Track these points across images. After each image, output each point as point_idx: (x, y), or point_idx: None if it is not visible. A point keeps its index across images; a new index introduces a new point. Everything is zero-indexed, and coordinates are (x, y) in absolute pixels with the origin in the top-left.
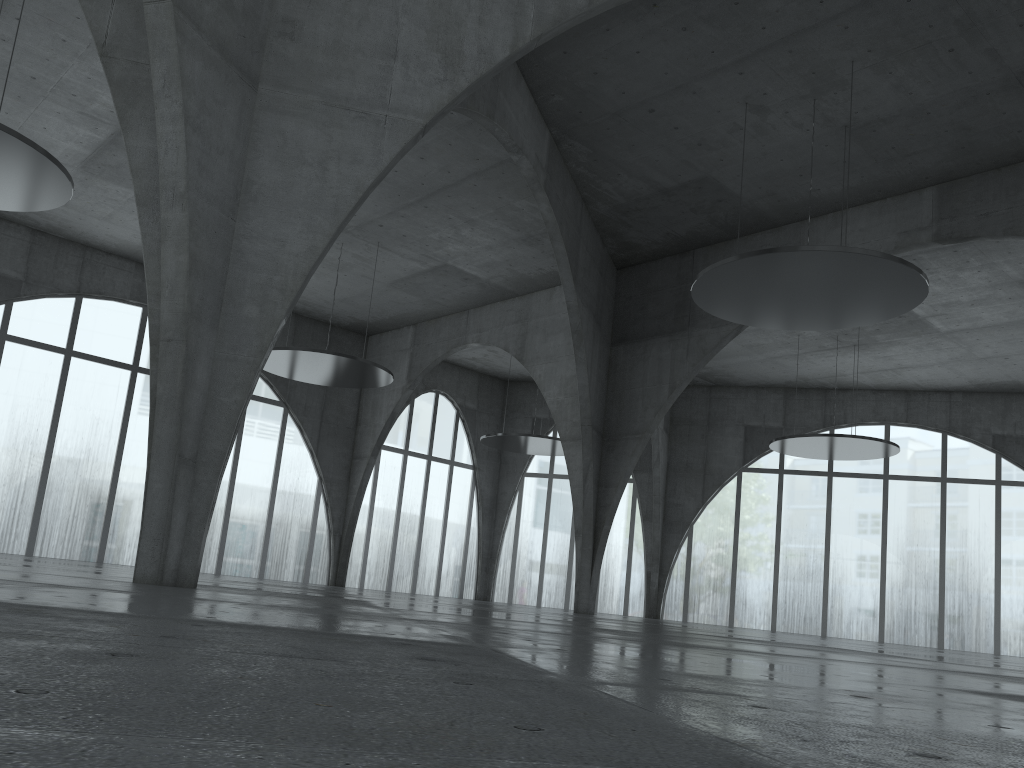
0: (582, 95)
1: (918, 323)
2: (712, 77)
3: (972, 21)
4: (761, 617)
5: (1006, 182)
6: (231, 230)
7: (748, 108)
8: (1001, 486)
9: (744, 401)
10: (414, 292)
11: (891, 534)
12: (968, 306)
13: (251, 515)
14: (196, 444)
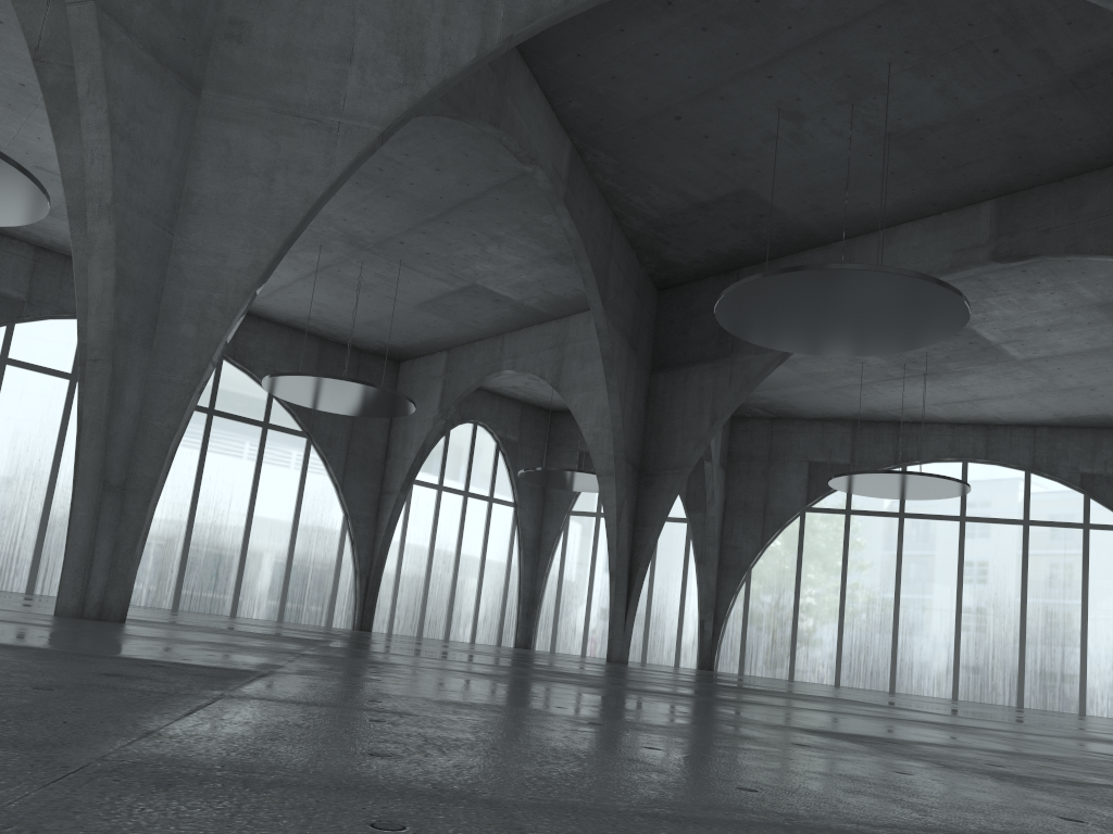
0: (602, 101)
1: (991, 350)
2: (739, 81)
3: (1015, 19)
4: (824, 670)
5: (1069, 195)
6: (168, 244)
7: (782, 115)
8: (1089, 530)
9: (809, 435)
10: (444, 314)
11: (967, 581)
12: (1044, 332)
13: (270, 553)
14: (125, 470)
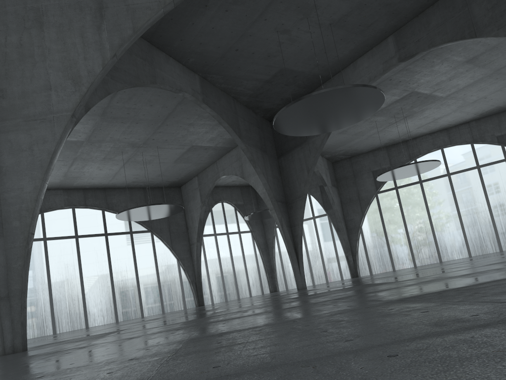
0: (201, 54)
1: (429, 97)
2: (253, 26)
3: None
4: (407, 261)
5: (422, 21)
6: None
7: (279, 33)
8: None
9: (368, 159)
10: (187, 162)
11: (460, 202)
12: (448, 81)
13: (150, 286)
14: (6, 289)
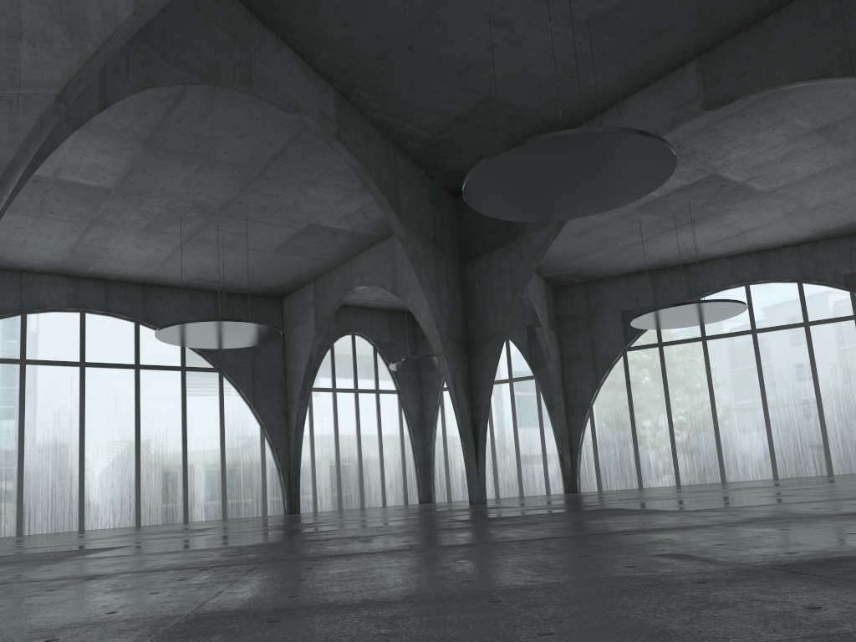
0: (344, 47)
1: (740, 189)
2: (447, 3)
3: None
4: (666, 475)
5: (755, 39)
6: None
7: (493, 25)
8: None
9: (617, 289)
10: (298, 253)
11: (768, 381)
12: (778, 163)
13: (206, 468)
14: None
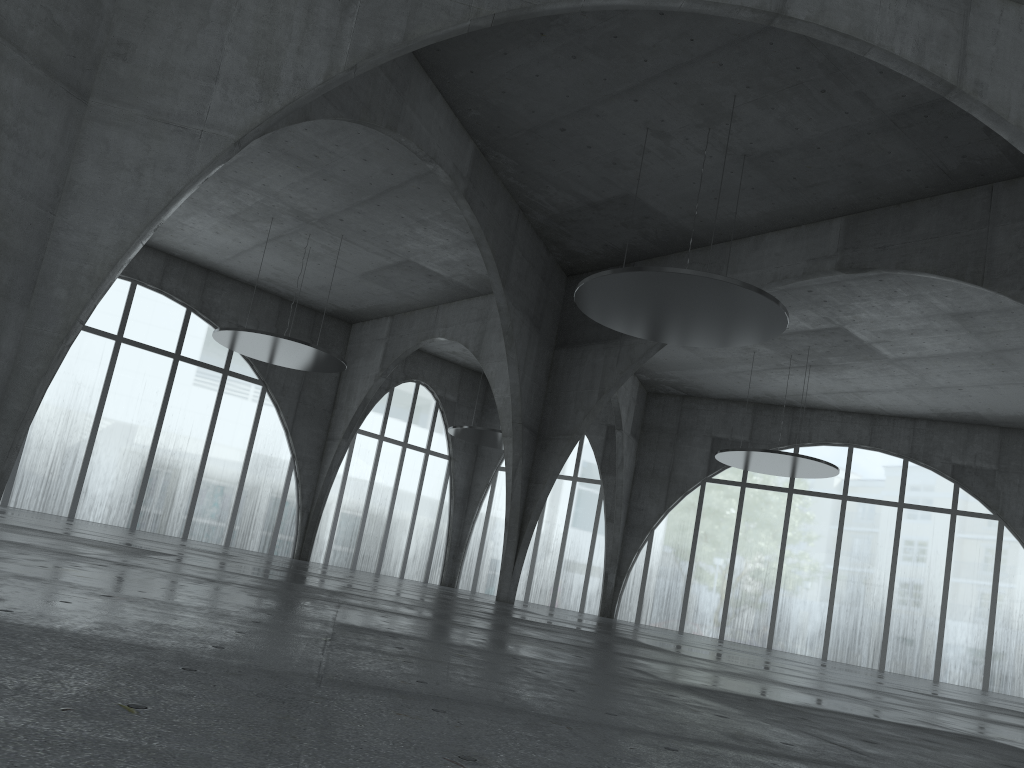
0: (496, 111)
1: (865, 348)
2: (610, 102)
3: (835, 66)
4: (711, 625)
5: (904, 218)
6: (49, 223)
7: (650, 133)
8: (956, 516)
9: (714, 413)
10: (385, 285)
11: (844, 554)
12: (908, 335)
13: (222, 485)
14: None
